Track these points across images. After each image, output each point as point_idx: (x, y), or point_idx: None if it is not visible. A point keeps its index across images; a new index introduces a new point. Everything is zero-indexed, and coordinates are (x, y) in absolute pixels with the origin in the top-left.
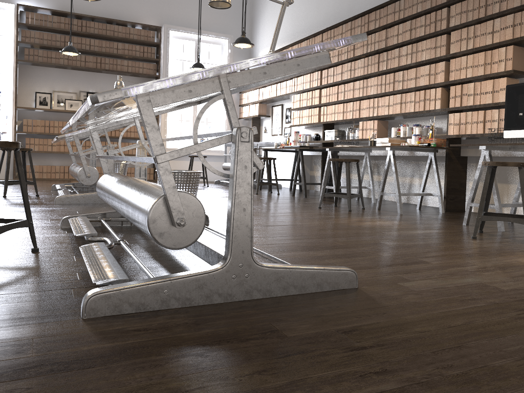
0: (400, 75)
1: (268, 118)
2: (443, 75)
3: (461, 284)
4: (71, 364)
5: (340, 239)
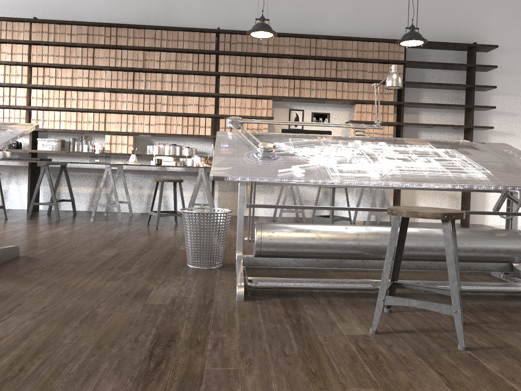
0: (164, 99)
1: None
2: (213, 109)
3: None
4: None
5: None
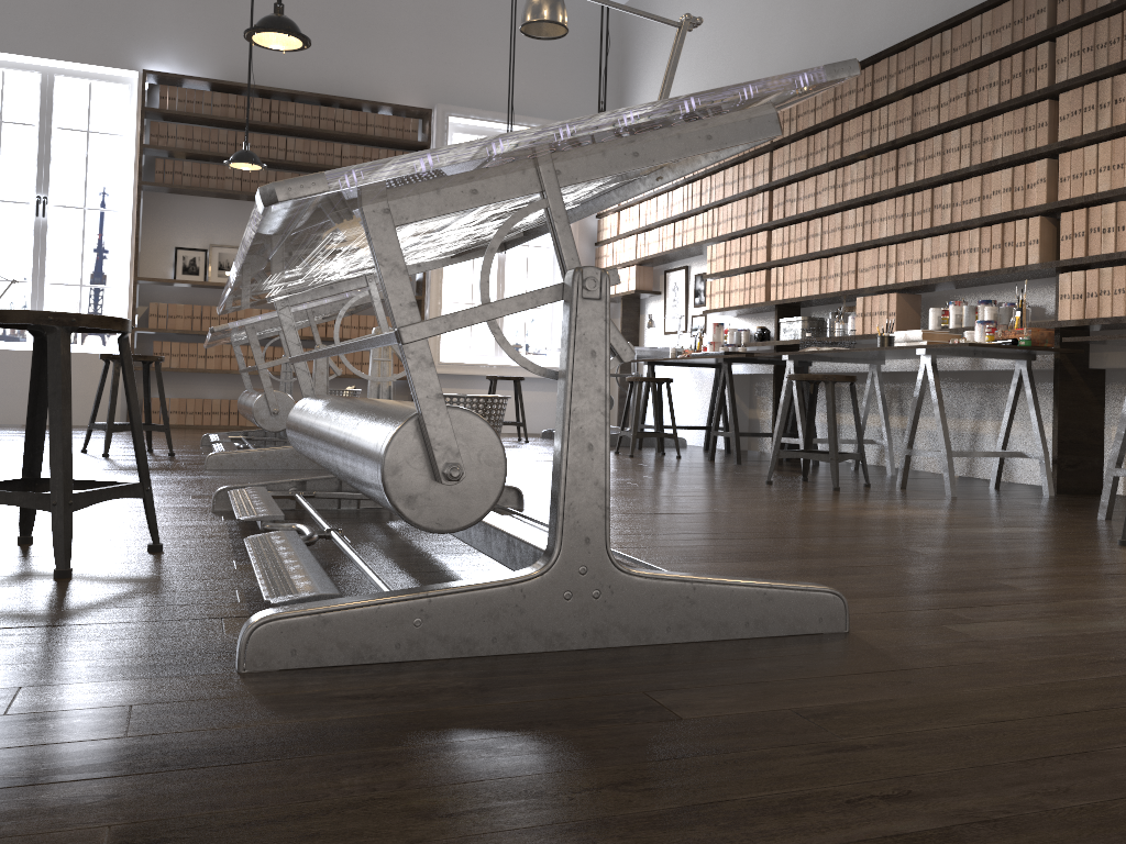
0: (947, 193)
1: (658, 297)
2: (1044, 190)
3: (1093, 631)
4: (206, 755)
5: (811, 540)
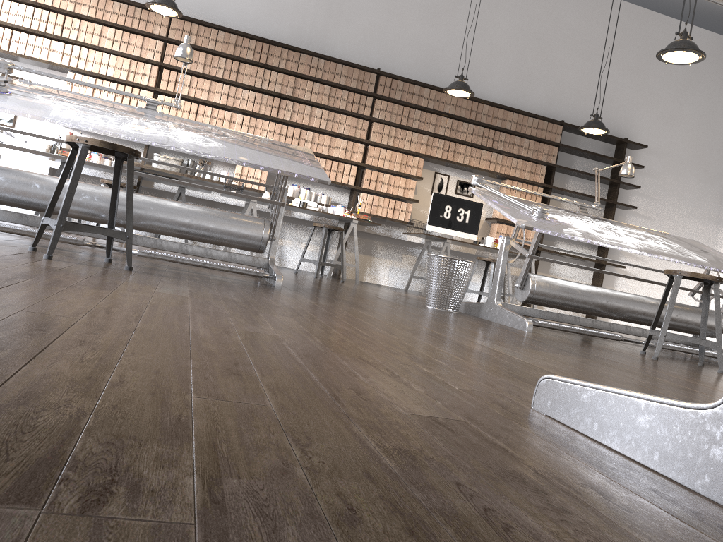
0: (310, 135)
1: None
2: (361, 157)
3: None
4: None
5: None
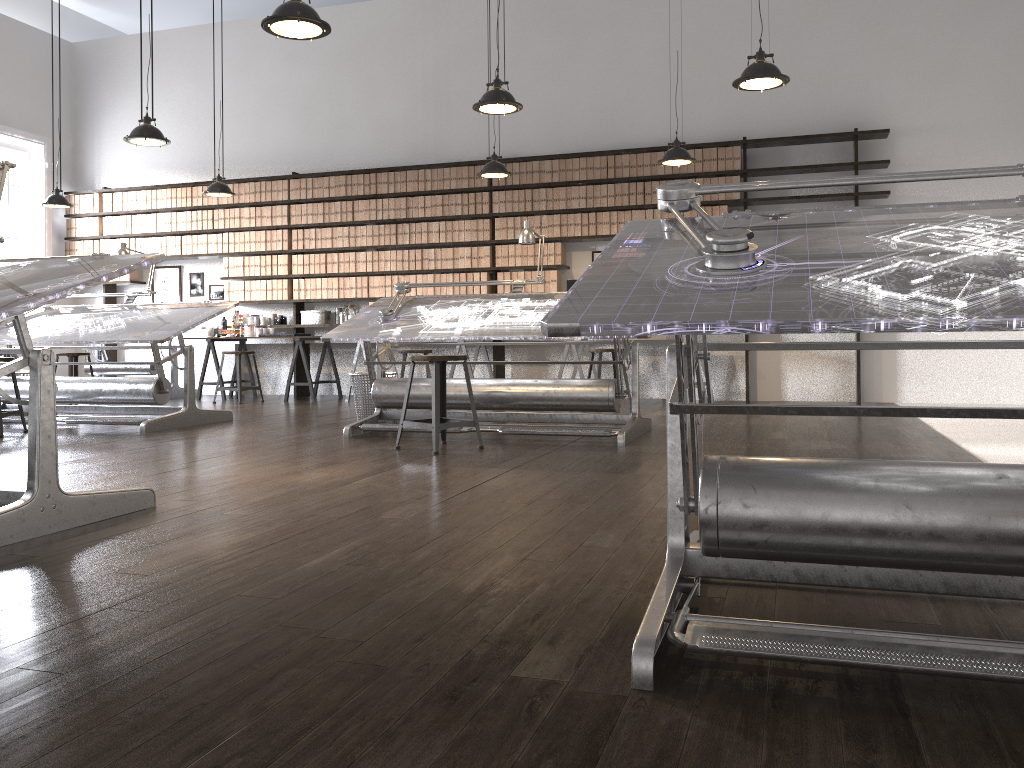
0: (432, 253)
1: (142, 285)
2: (488, 260)
3: None
4: None
5: None
